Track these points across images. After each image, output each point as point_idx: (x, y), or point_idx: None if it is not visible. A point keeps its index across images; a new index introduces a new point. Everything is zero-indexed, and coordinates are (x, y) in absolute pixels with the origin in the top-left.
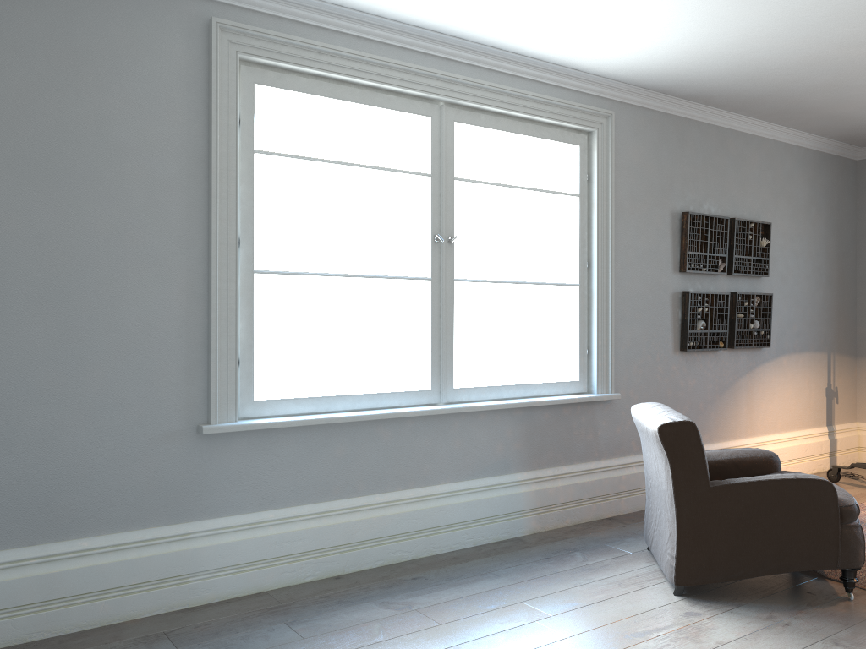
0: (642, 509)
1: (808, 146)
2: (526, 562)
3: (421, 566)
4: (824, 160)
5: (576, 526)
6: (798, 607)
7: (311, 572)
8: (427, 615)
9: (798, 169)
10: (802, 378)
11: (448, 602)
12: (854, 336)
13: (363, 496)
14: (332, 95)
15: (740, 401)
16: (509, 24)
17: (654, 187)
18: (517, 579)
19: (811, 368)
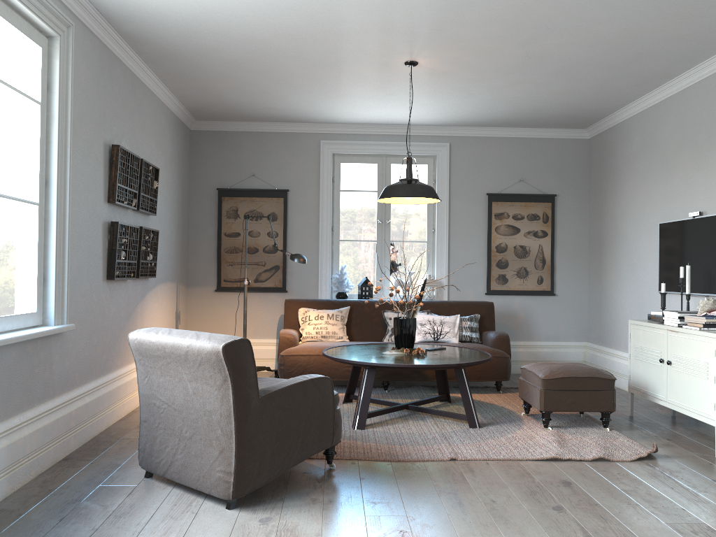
0: (84, 443)
1: (173, 110)
2: (45, 531)
3: None
4: (178, 124)
5: (43, 477)
6: (316, 485)
7: None
8: None
9: (167, 127)
10: (166, 304)
11: None
12: (187, 270)
13: None
14: None
15: (137, 326)
16: None
17: (95, 114)
18: None
19: (170, 296)
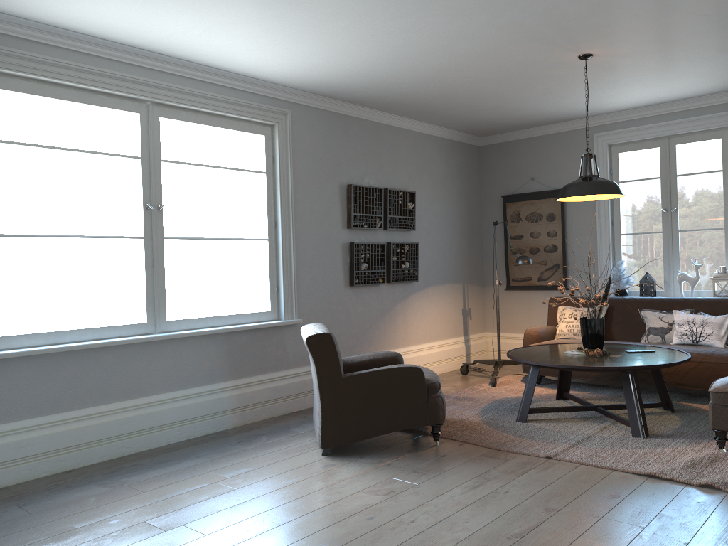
0: None
1: (443, 136)
2: (223, 446)
3: (140, 457)
4: (455, 146)
5: (270, 419)
6: (401, 453)
7: (46, 469)
8: (135, 488)
9: (436, 152)
10: (444, 302)
11: (154, 478)
12: (482, 271)
13: (90, 407)
14: (53, 95)
15: (397, 321)
16: (196, 46)
17: (325, 166)
18: (212, 457)
19: (450, 295)
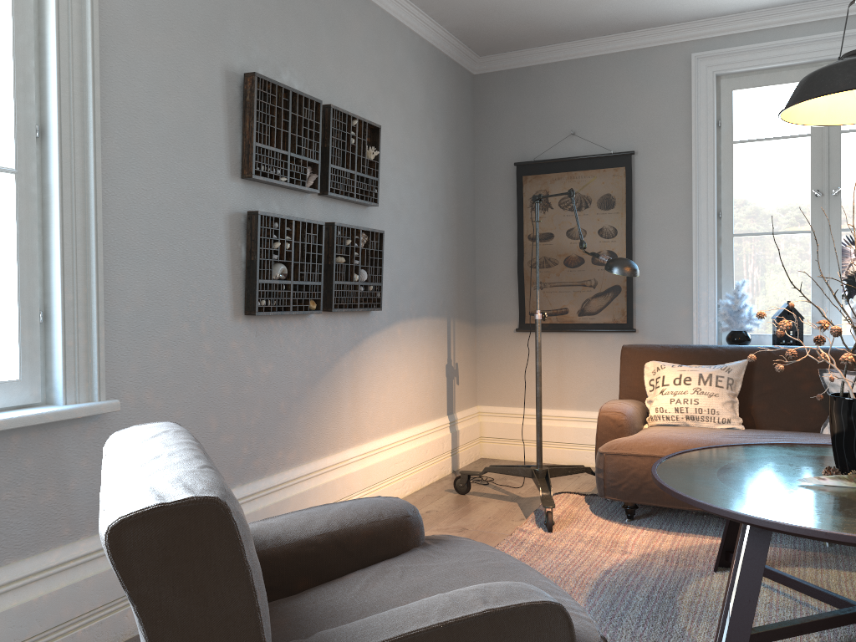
0: None
1: (424, 35)
2: None
3: None
4: (441, 62)
5: None
6: None
7: None
8: None
9: (412, 63)
10: (420, 353)
11: None
12: (474, 298)
13: None
14: None
15: (342, 393)
16: None
17: (192, 13)
18: None
19: (430, 340)
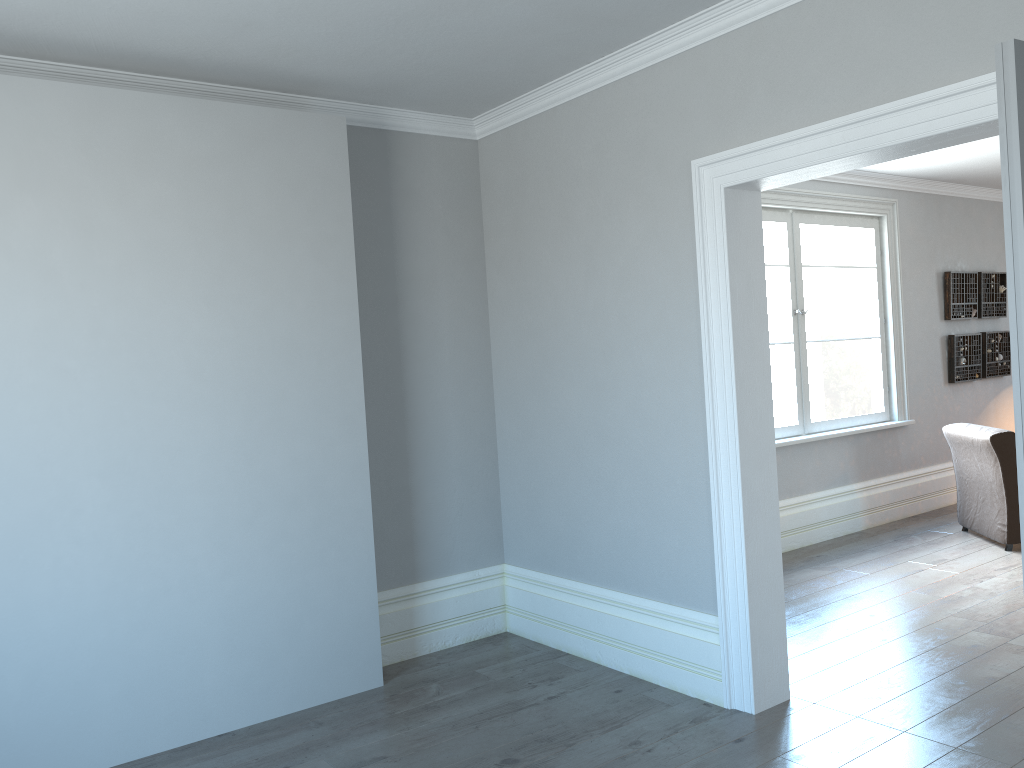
0: (932, 510)
1: None
2: (883, 543)
3: (812, 550)
4: None
5: (894, 522)
6: None
7: None
8: (854, 571)
9: None
10: None
11: (859, 565)
12: None
13: None
14: None
15: (990, 421)
16: None
17: (924, 254)
18: (889, 551)
19: None
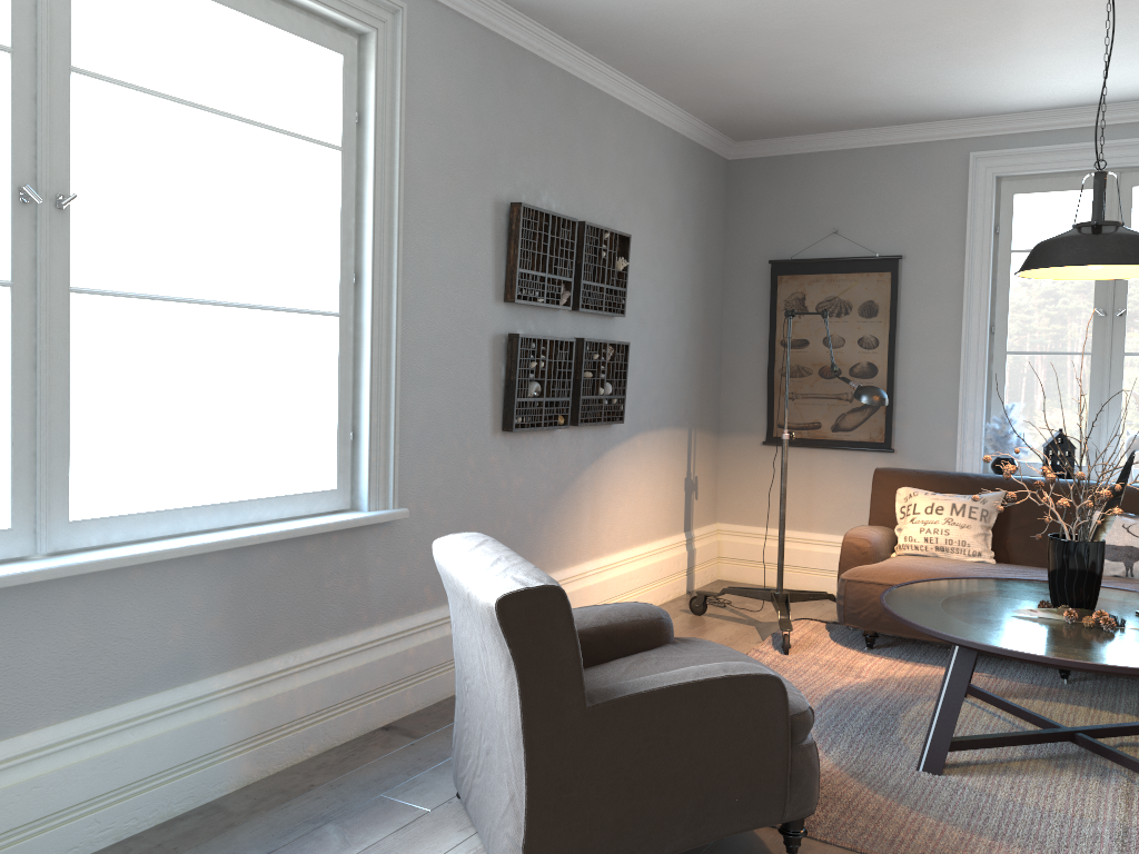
0: (440, 700)
1: (677, 128)
2: None
3: None
4: (693, 153)
5: (328, 756)
6: None
7: None
8: None
9: (664, 160)
10: (659, 466)
11: None
12: (718, 406)
13: None
14: None
15: (583, 506)
16: None
17: (470, 154)
18: None
19: (670, 452)
